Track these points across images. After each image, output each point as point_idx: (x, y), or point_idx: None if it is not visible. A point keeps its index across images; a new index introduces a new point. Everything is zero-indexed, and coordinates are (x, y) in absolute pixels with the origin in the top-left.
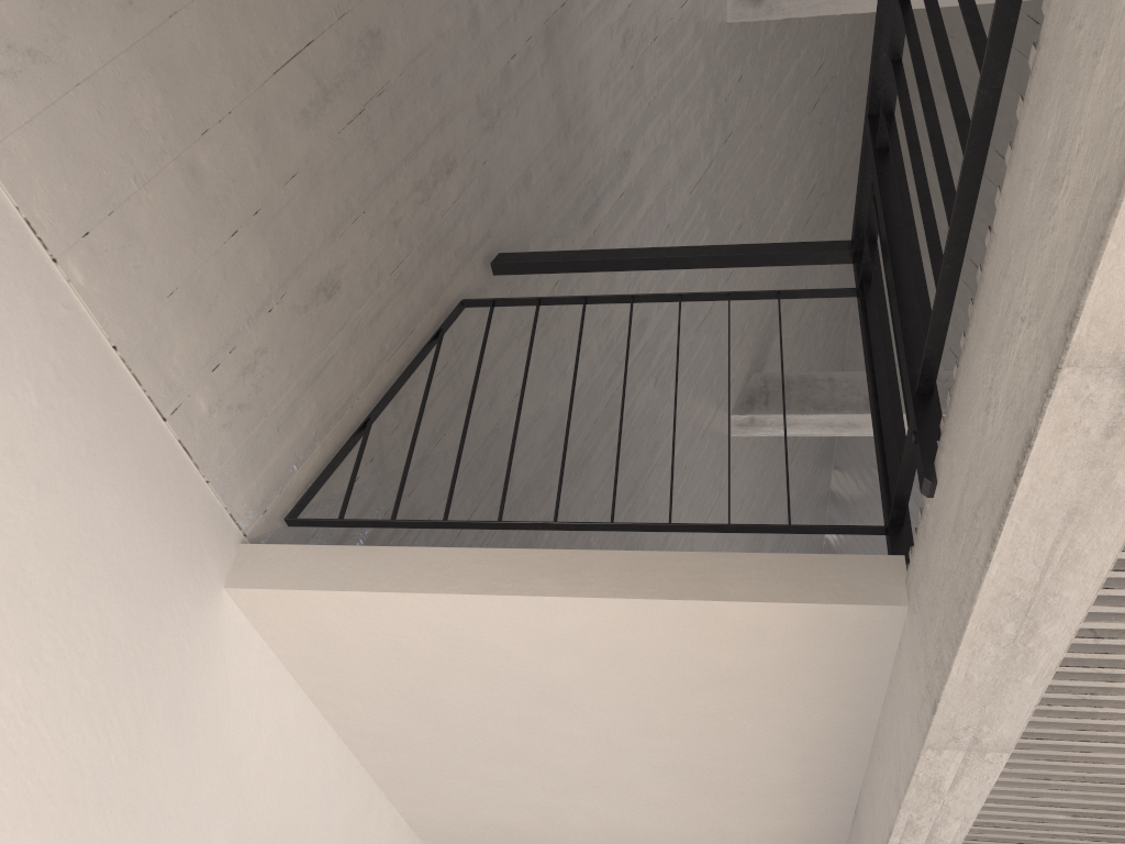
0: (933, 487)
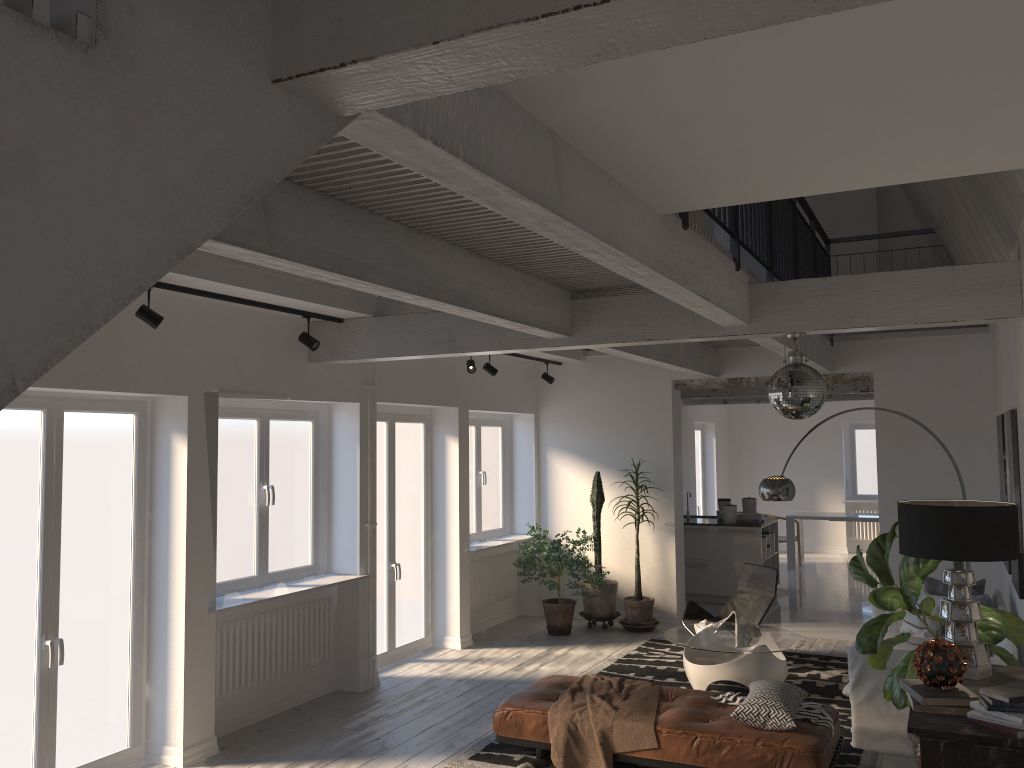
0: (684, 229)
